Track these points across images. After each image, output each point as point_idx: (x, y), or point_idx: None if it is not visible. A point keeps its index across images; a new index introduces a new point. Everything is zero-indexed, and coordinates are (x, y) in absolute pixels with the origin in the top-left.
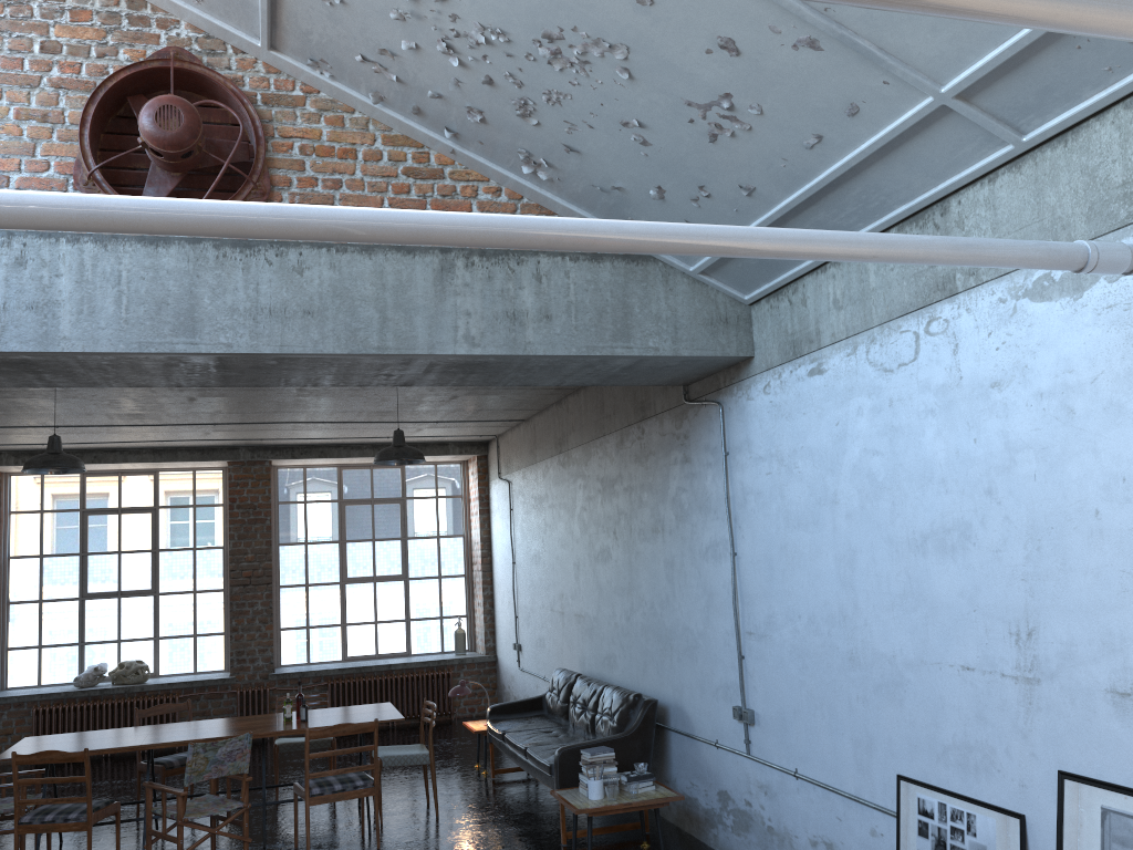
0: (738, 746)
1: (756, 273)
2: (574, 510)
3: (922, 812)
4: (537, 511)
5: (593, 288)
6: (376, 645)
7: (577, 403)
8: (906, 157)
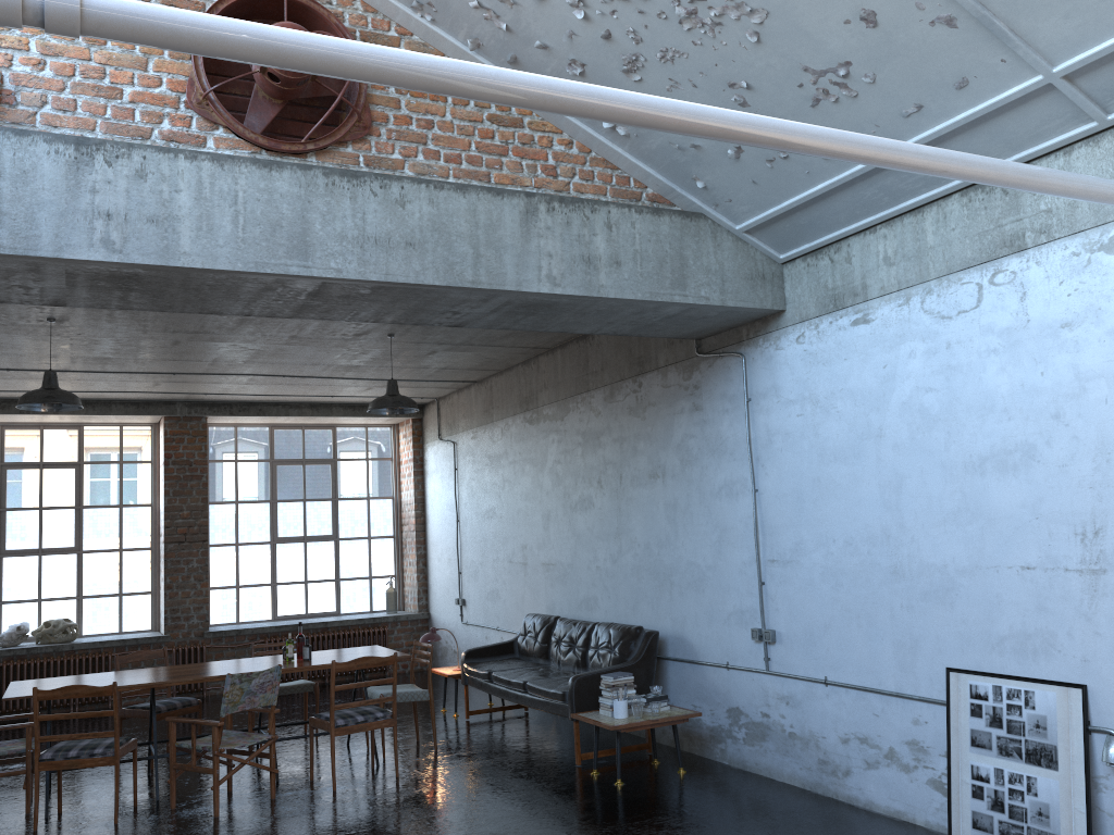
0: (754, 665)
1: (800, 234)
2: (545, 464)
3: (974, 696)
4: (492, 469)
5: (655, 239)
6: (306, 605)
7: (551, 362)
8: (993, 129)
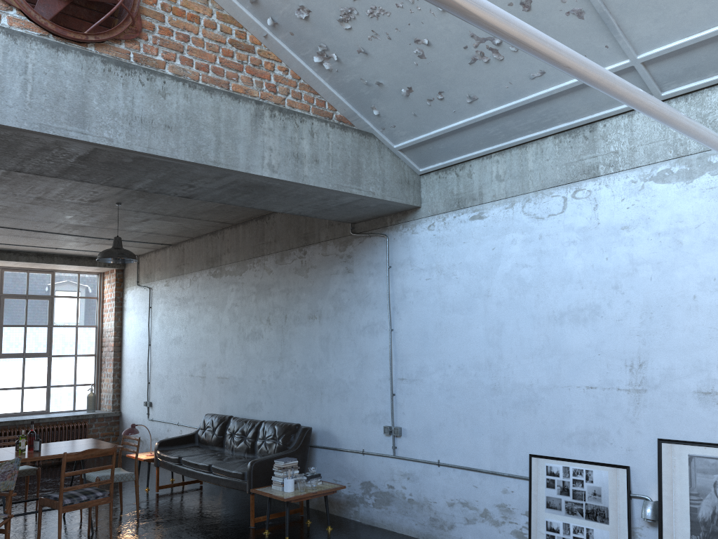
0: (384, 451)
1: (438, 155)
2: (224, 306)
3: (549, 474)
4: (180, 308)
5: (342, 147)
6: (22, 405)
7: (234, 234)
8: (587, 94)
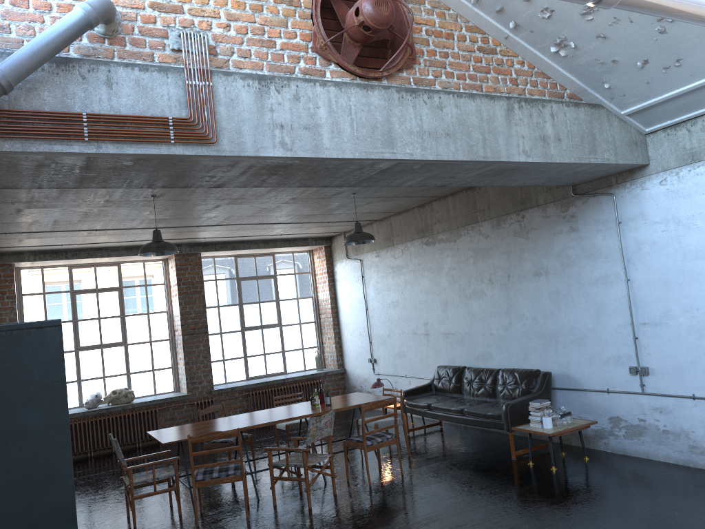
0: (631, 389)
1: (667, 114)
2: (441, 271)
3: None
4: (394, 275)
5: (577, 123)
6: (266, 369)
7: (443, 205)
8: None
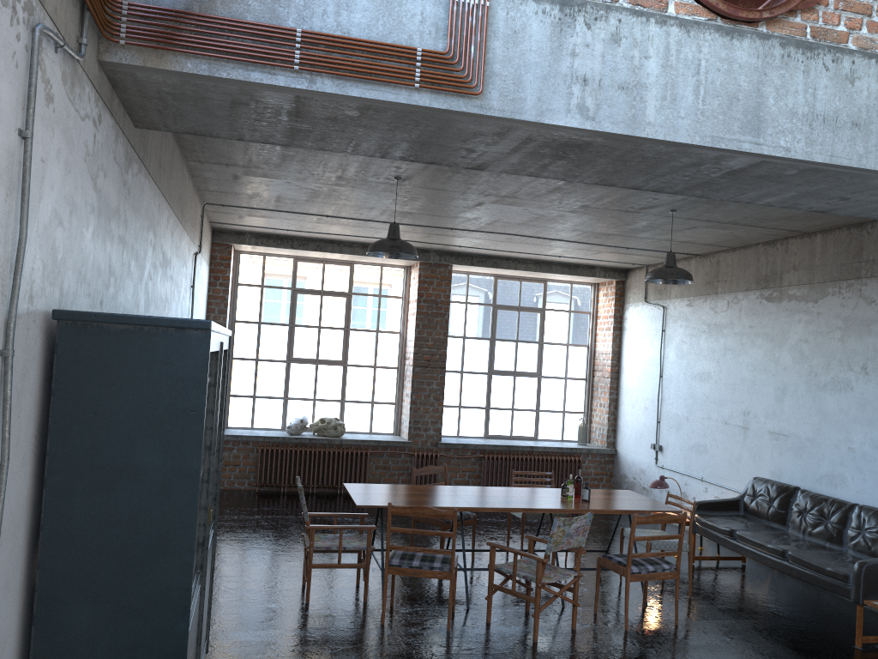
0: None
1: None
2: (784, 341)
3: None
4: (710, 336)
5: None
6: (511, 428)
7: (806, 245)
8: None
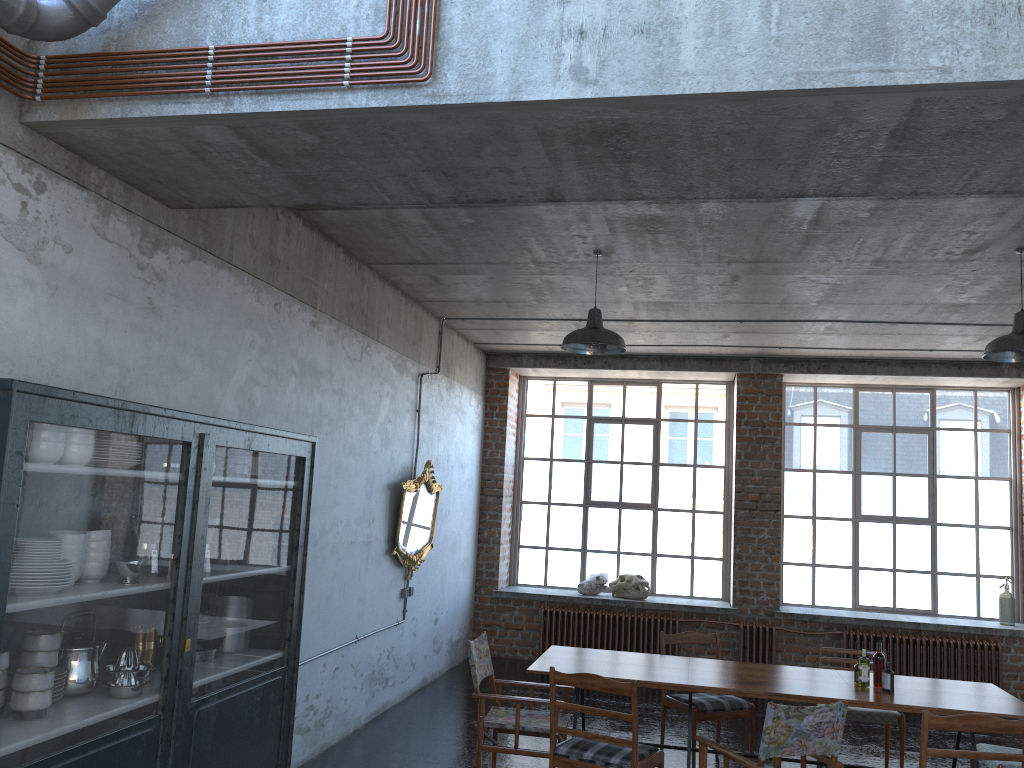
0: None
1: None
2: None
3: None
4: None
5: None
6: (894, 597)
7: None
8: None
